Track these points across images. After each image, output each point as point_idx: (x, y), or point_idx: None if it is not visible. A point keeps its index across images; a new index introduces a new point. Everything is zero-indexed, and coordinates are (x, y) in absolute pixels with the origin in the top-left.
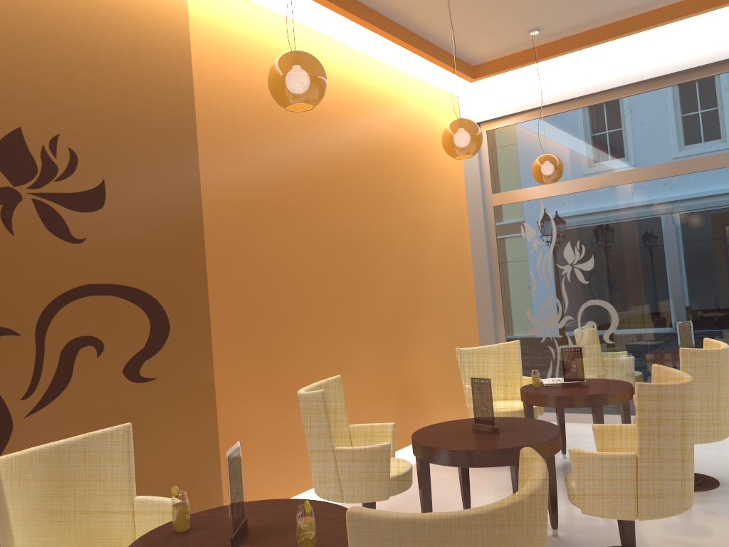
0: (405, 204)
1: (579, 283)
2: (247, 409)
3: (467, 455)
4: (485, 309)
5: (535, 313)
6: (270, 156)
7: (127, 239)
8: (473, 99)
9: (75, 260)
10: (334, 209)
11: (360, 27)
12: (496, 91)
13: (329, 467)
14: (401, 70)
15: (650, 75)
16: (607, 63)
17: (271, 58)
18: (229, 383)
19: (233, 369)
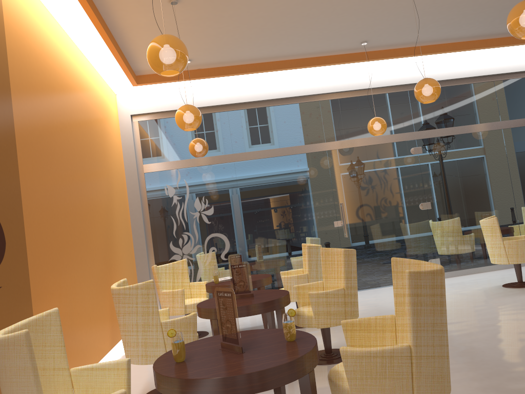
0: (103, 164)
1: (205, 223)
2: None
3: (256, 307)
4: (141, 244)
5: (176, 245)
6: (45, 111)
7: None
8: (129, 98)
9: None
10: (75, 160)
11: (93, 29)
12: (146, 95)
13: (157, 337)
14: (94, 68)
15: (243, 100)
16: (219, 89)
17: (41, 35)
18: (38, 293)
19: (39, 281)
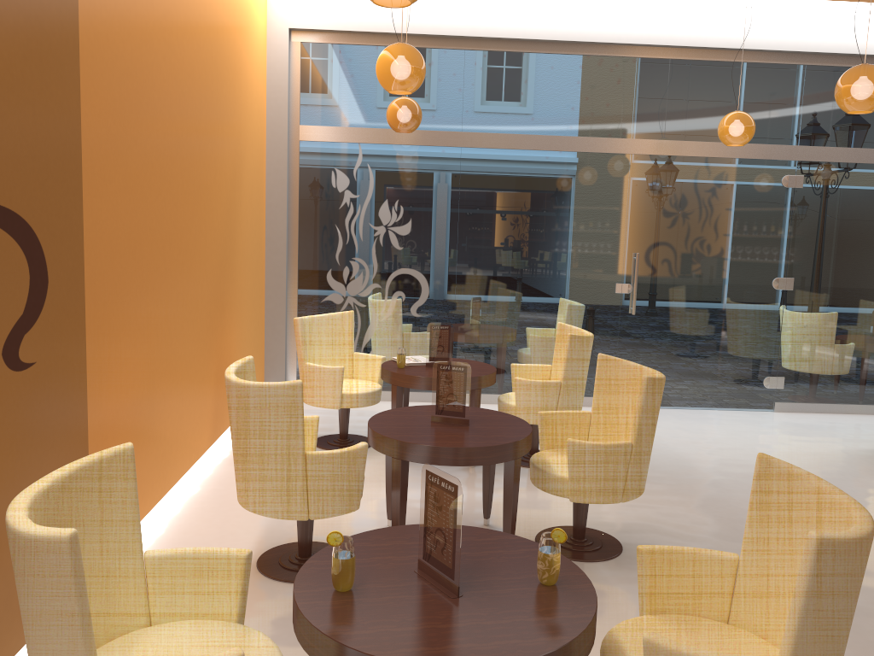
0: (230, 122)
1: (393, 248)
2: (112, 403)
3: (474, 453)
4: (278, 267)
5: (337, 277)
6: (139, 21)
7: (8, 126)
8: None
9: None
10: (184, 116)
11: None
12: None
13: (296, 478)
14: None
15: (498, 34)
16: (457, 6)
17: None
18: (99, 367)
19: (102, 345)
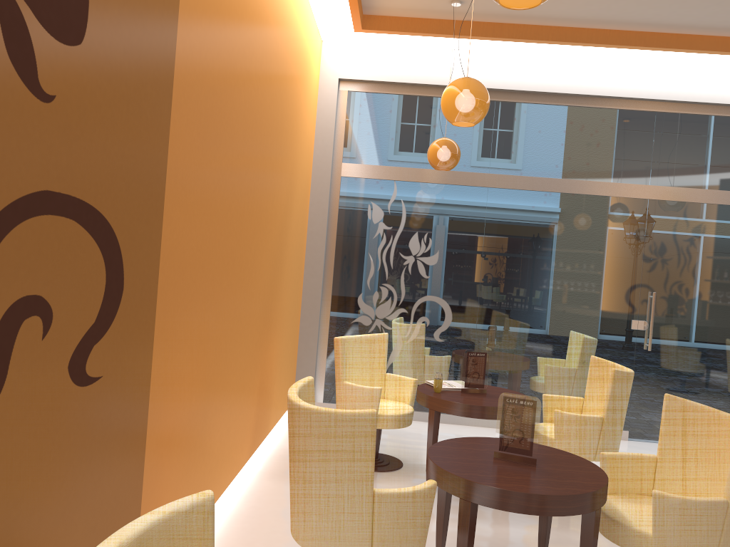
0: (288, 153)
1: (420, 276)
2: (170, 419)
3: (555, 501)
4: (314, 288)
5: (367, 301)
6: (227, 44)
7: (101, 118)
8: (342, 51)
9: (37, 135)
10: (254, 141)
11: None
12: (370, 51)
13: (361, 518)
14: None
15: (527, 87)
16: (490, 62)
17: None
18: (162, 381)
19: (167, 358)
